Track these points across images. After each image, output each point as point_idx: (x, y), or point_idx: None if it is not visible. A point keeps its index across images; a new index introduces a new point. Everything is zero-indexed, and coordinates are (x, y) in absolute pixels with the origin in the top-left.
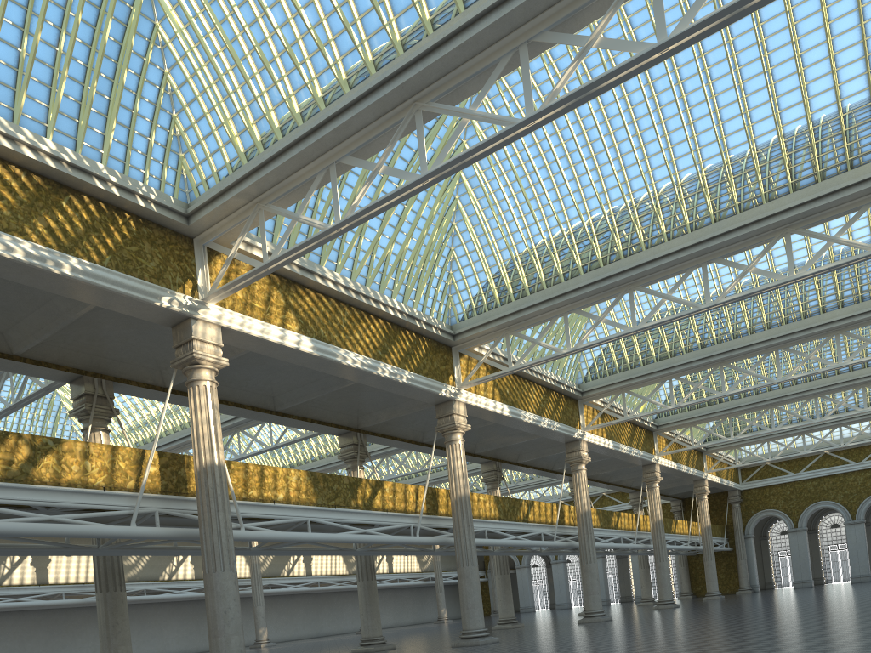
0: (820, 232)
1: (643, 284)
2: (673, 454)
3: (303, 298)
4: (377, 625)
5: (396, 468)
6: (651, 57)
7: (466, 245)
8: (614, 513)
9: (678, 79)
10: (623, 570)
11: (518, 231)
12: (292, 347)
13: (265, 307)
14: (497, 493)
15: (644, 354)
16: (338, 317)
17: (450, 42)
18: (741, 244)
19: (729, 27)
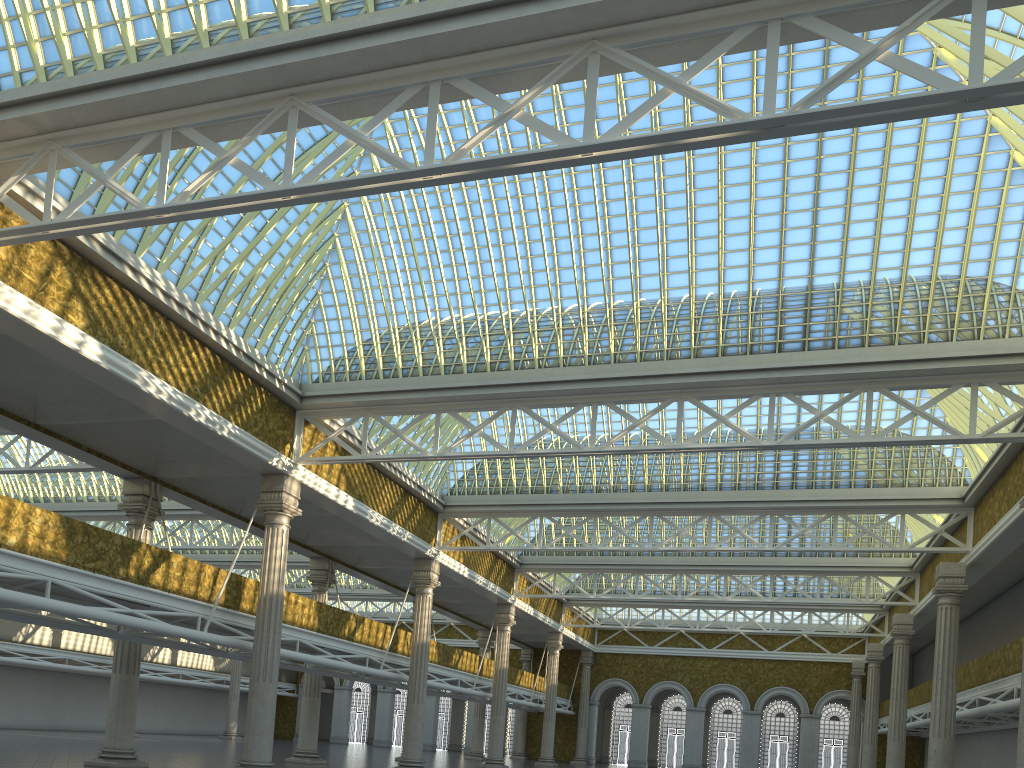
0: (713, 407)
1: (529, 405)
2: (532, 598)
3: (101, 289)
4: (128, 734)
5: (202, 538)
6: (573, 155)
7: (337, 295)
8: (456, 650)
9: (603, 197)
10: (458, 715)
11: (402, 300)
12: (70, 347)
13: (40, 282)
14: (323, 598)
15: (519, 481)
16: (149, 329)
17: (348, 41)
18: (635, 395)
19: (662, 164)
